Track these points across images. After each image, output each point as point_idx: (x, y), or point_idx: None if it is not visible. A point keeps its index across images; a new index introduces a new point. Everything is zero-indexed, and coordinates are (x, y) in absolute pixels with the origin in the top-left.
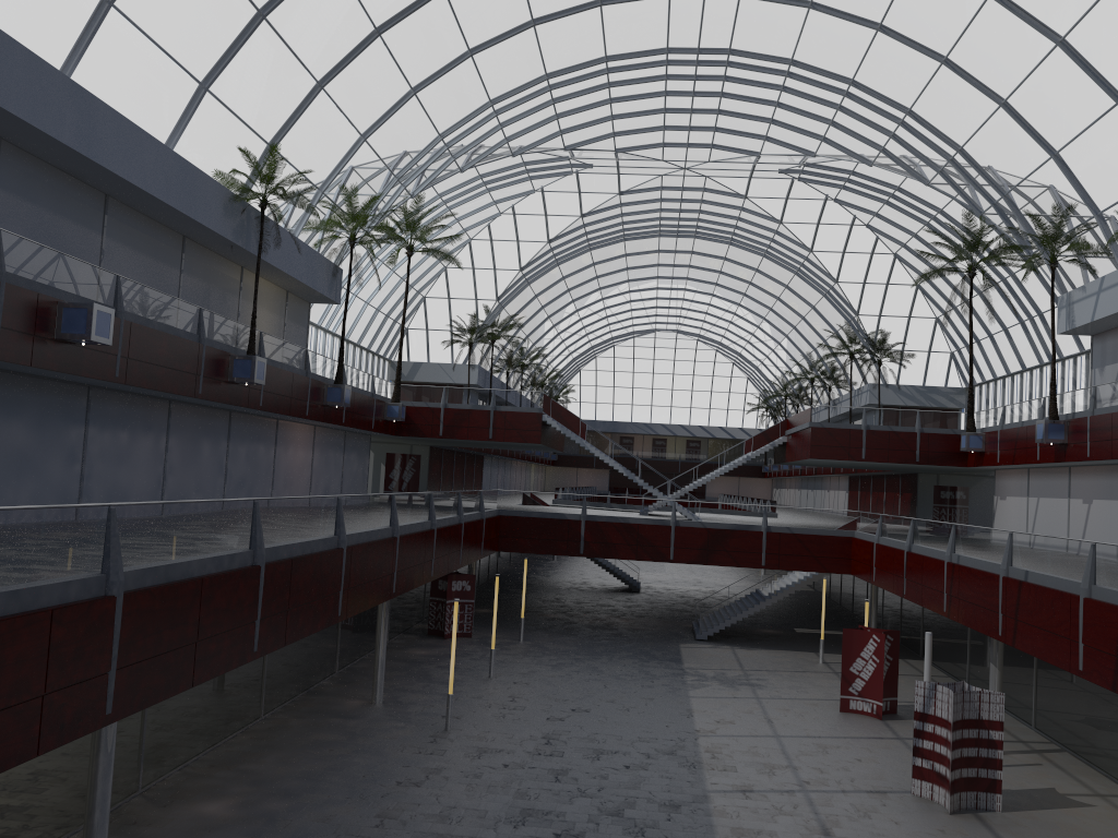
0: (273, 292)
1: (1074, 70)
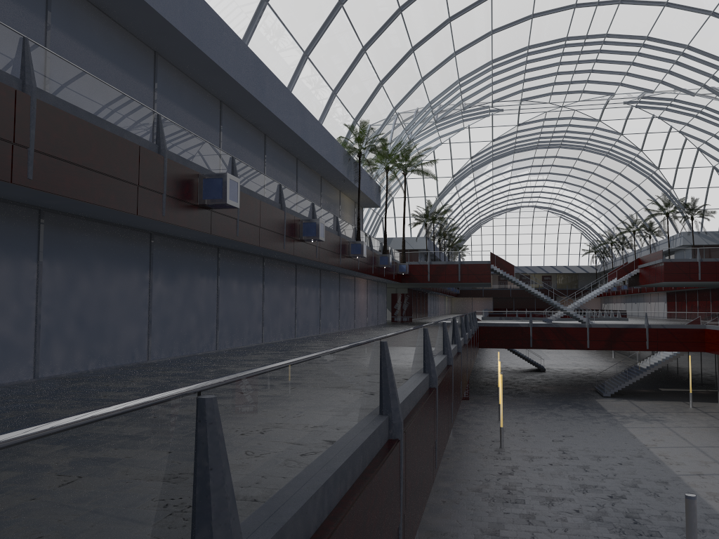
0: (350, 204)
1: None
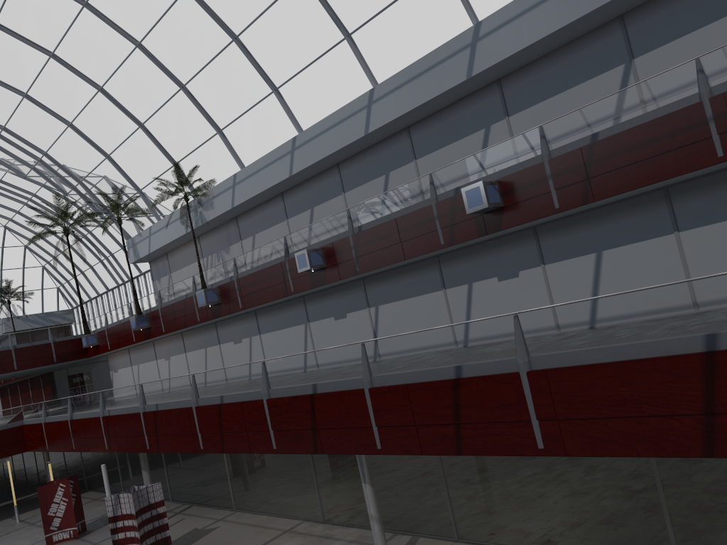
0: None
1: (112, 106)
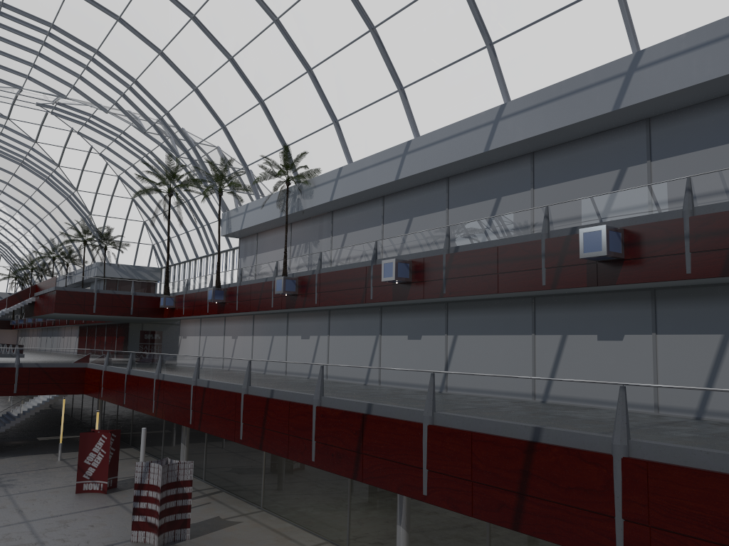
0: None
1: (238, 78)
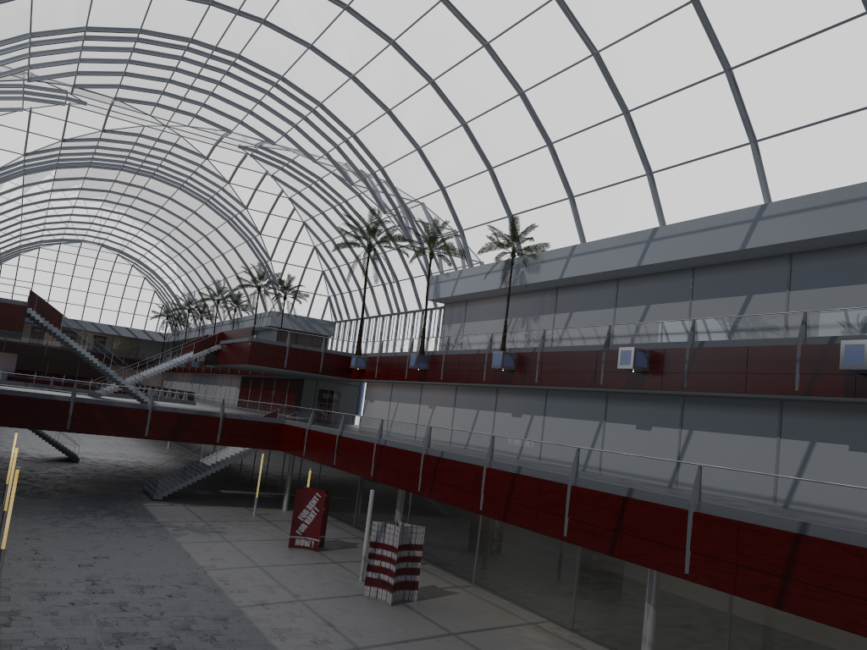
0: None
1: (468, 143)
